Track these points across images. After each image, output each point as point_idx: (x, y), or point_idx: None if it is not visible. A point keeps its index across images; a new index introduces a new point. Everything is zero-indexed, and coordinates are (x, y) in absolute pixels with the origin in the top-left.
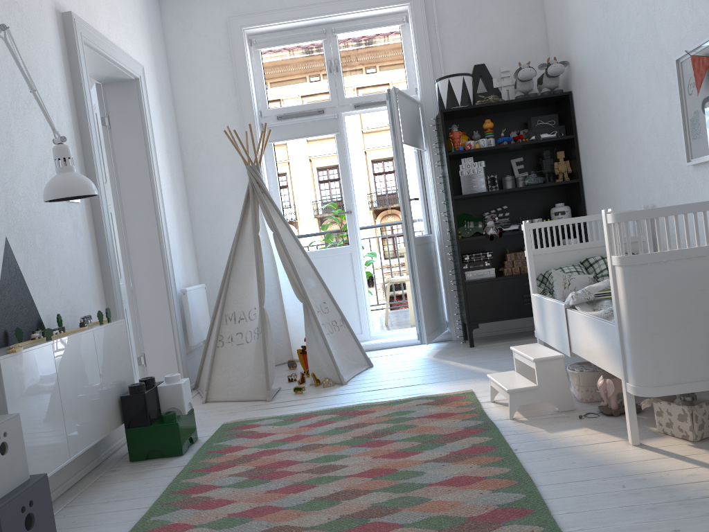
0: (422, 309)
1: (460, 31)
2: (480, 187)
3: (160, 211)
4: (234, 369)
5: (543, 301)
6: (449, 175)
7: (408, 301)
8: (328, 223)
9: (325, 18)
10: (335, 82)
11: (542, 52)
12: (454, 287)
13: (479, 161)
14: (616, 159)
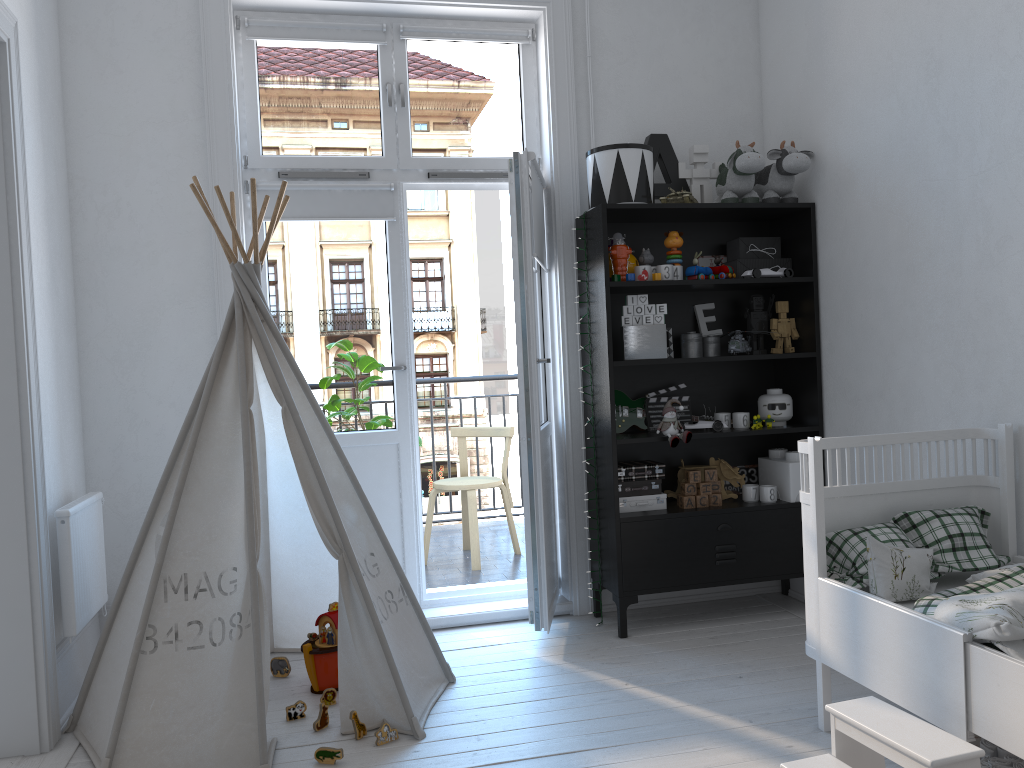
0: (545, 568)
1: (627, 72)
2: (656, 349)
3: (27, 341)
4: (179, 705)
5: (867, 604)
6: (608, 323)
7: (471, 527)
8: (359, 384)
9: (392, 4)
10: (395, 124)
11: (752, 132)
12: (583, 520)
13: (658, 304)
14: (923, 332)
